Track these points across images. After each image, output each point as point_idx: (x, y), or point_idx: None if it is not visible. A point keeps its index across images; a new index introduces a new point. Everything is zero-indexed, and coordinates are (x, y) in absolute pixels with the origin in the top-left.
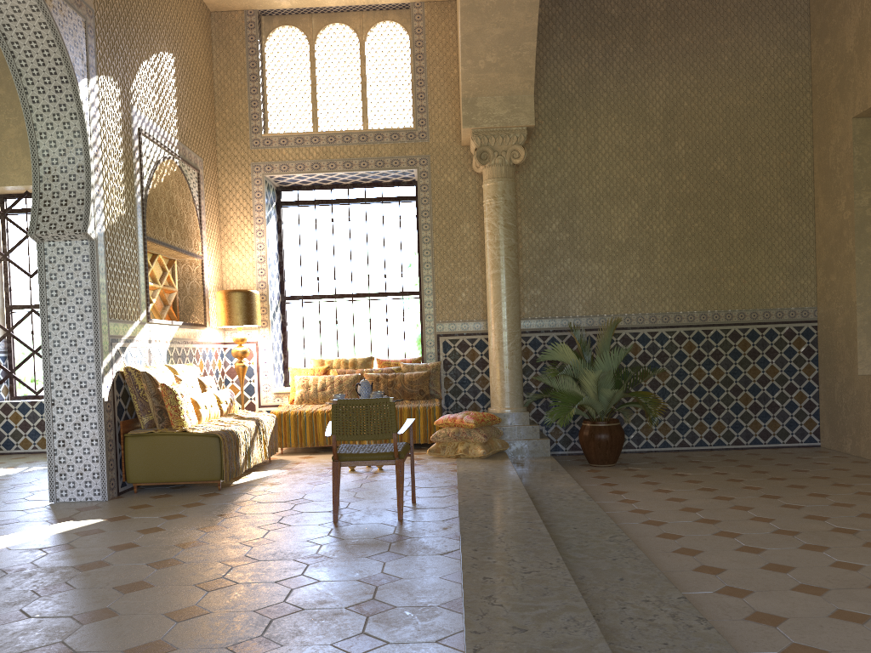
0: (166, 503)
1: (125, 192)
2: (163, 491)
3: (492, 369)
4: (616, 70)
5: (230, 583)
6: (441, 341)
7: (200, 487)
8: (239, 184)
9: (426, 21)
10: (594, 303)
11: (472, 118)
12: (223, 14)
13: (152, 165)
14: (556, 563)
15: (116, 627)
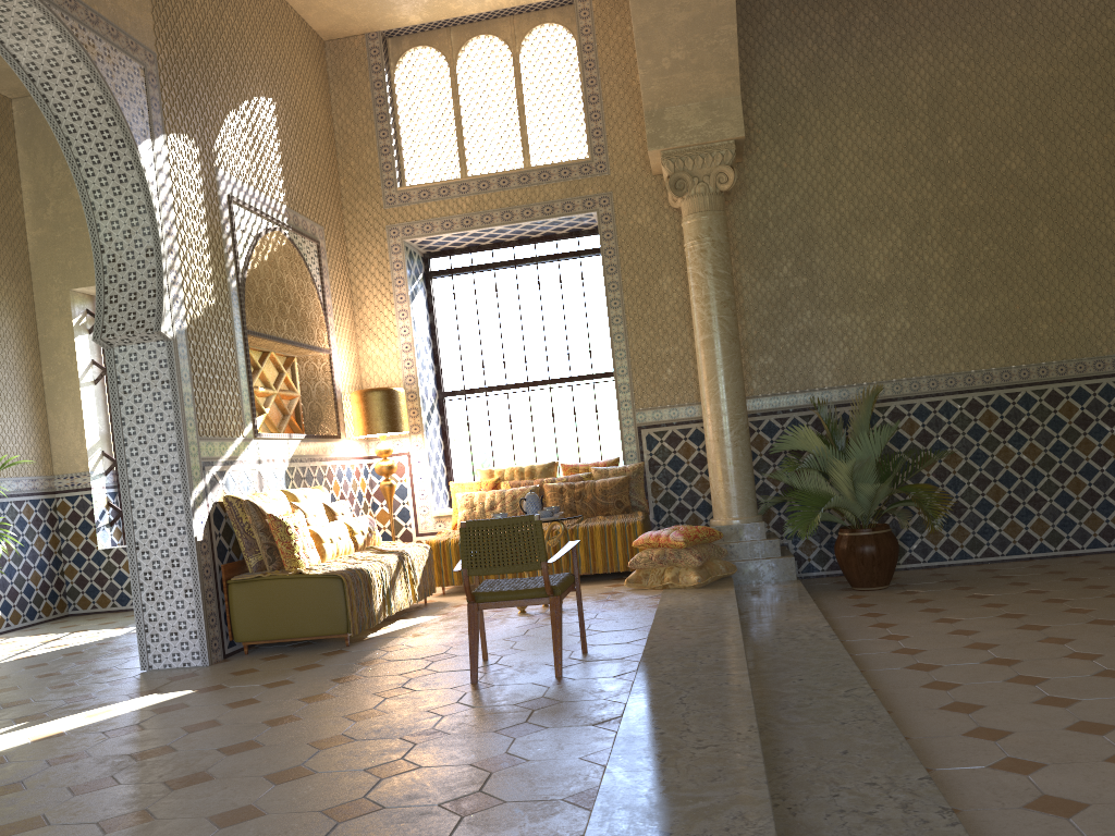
0: (276, 666)
1: (213, 277)
2: (280, 650)
3: (711, 467)
4: (856, 50)
5: (307, 773)
6: (643, 435)
7: (326, 643)
8: (373, 255)
9: (595, 17)
10: (848, 368)
11: (660, 136)
12: (339, 41)
13: (251, 240)
14: (747, 732)
15: (143, 835)
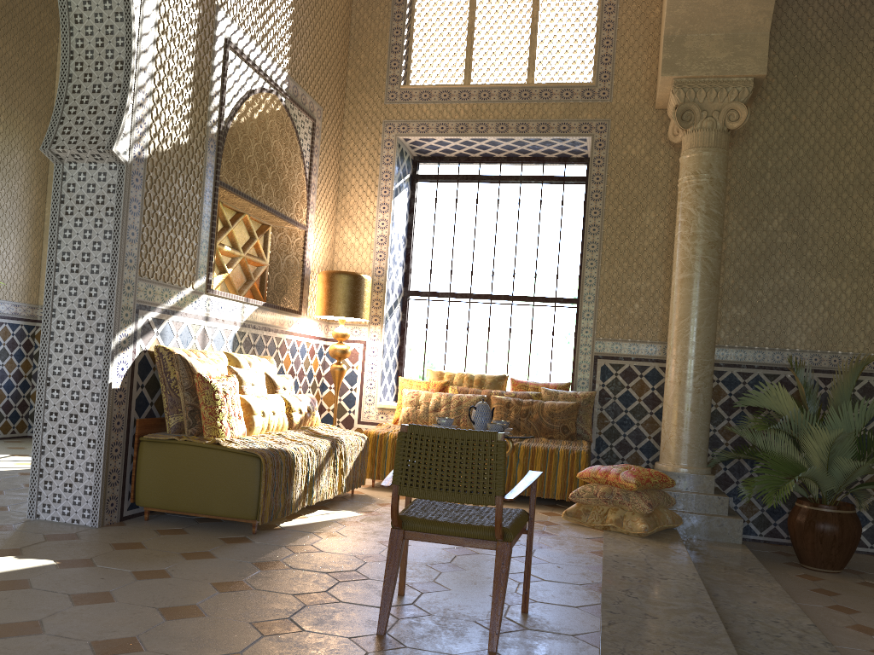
0: (165, 546)
1: (191, 115)
2: (183, 522)
3: (666, 409)
4: None
5: None
6: (598, 365)
7: (233, 524)
8: (366, 146)
9: None
10: (824, 333)
11: (676, 63)
12: None
13: (242, 93)
14: None
15: None
